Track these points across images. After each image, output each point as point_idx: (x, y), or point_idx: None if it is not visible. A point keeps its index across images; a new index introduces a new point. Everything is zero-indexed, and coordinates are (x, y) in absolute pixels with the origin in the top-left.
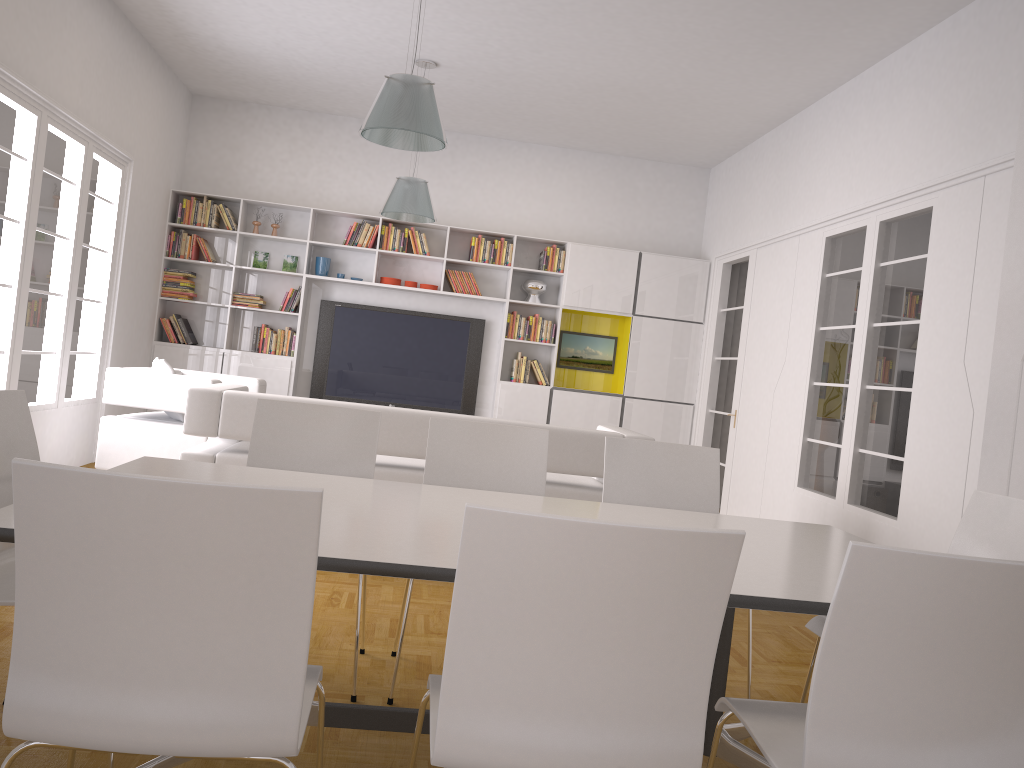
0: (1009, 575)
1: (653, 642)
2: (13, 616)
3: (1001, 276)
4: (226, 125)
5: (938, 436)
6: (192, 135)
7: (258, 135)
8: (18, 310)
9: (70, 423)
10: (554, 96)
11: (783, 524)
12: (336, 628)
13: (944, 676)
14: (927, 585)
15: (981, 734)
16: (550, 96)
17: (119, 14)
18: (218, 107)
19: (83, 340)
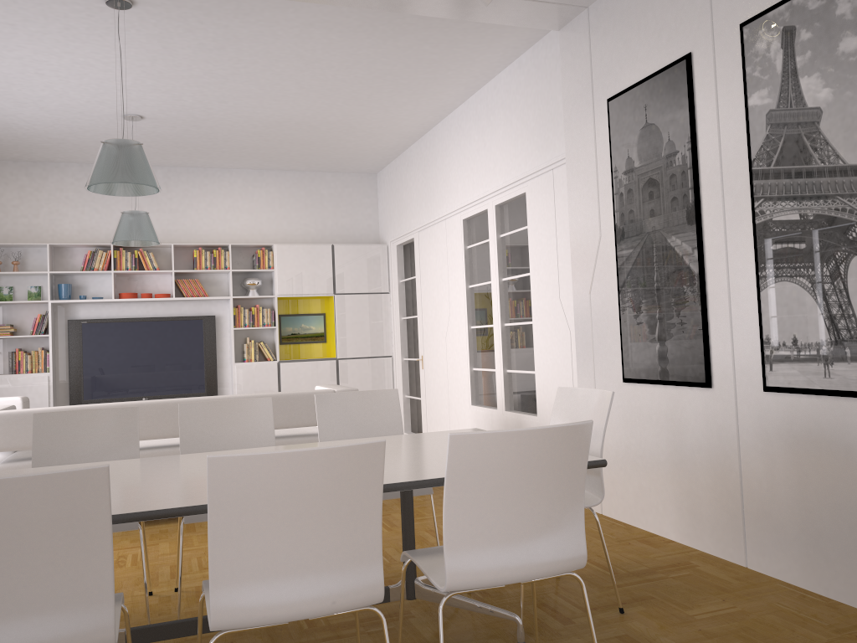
0: (539, 435)
1: (341, 518)
2: None
3: (570, 238)
4: None
5: (552, 352)
6: None
7: None
8: None
9: None
10: (244, 133)
11: (444, 433)
12: (126, 582)
13: (517, 502)
14: (496, 450)
15: (544, 532)
16: (241, 133)
17: None
18: None
19: None
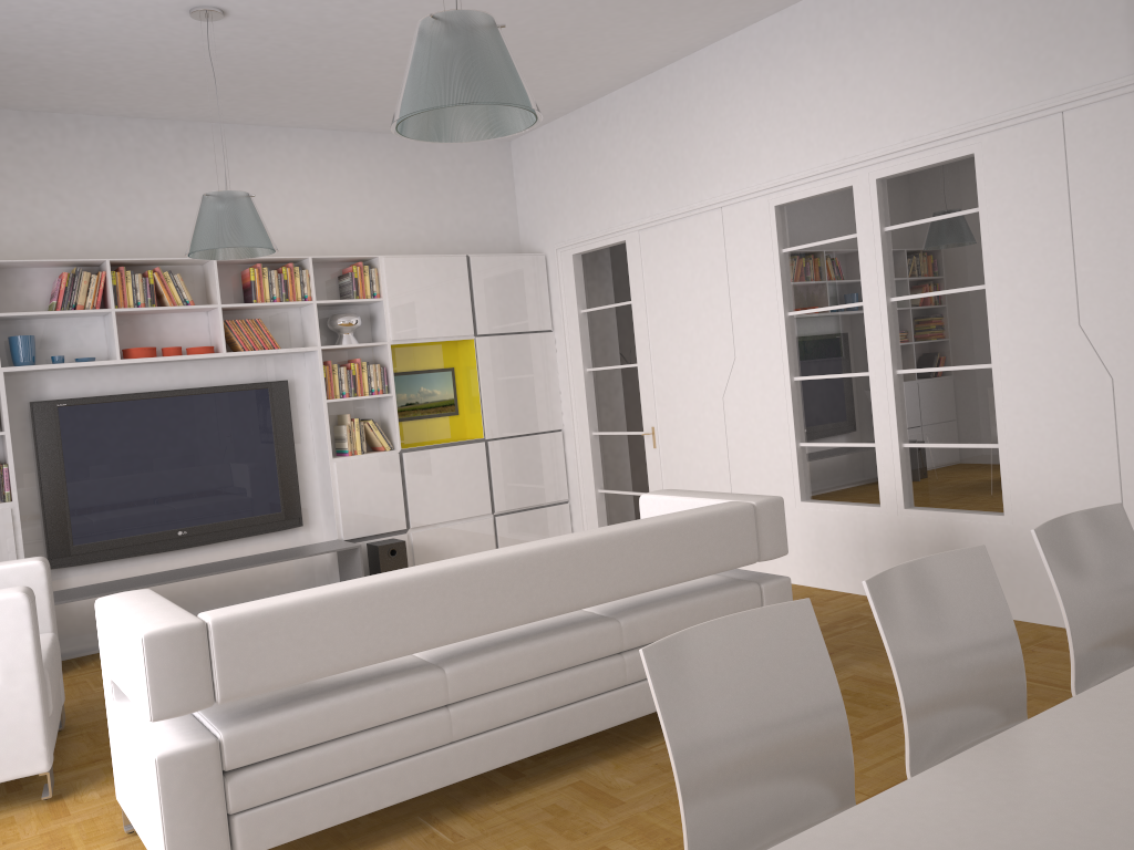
0: None
1: None
2: None
3: None
4: None
5: (1055, 413)
6: None
7: None
8: None
9: None
10: (377, 56)
11: None
12: None
13: None
14: None
15: None
16: (371, 56)
17: None
18: None
19: None
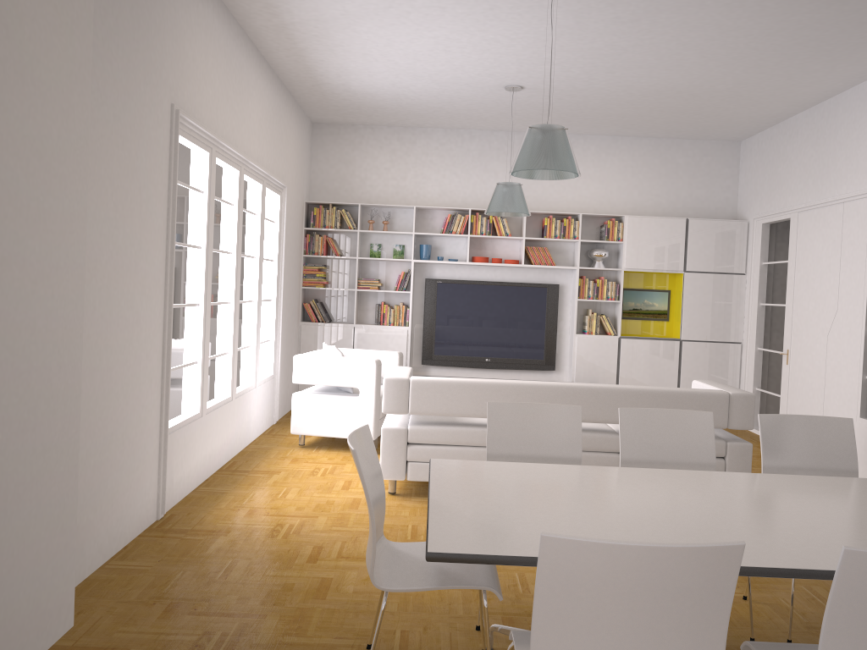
0: None
1: None
2: (320, 572)
3: None
4: (340, 144)
5: None
6: (314, 155)
7: (365, 150)
8: (235, 320)
9: (262, 397)
10: (616, 101)
11: None
12: None
13: None
14: None
15: None
16: (613, 101)
17: (274, 76)
18: (333, 131)
19: (264, 331)
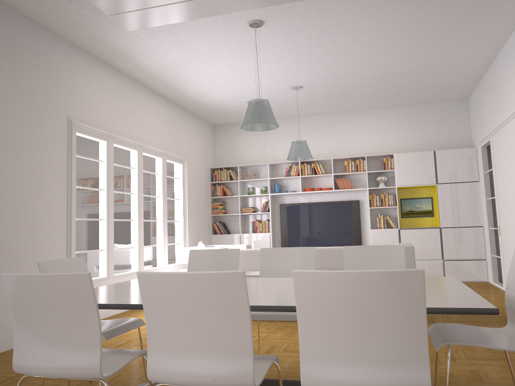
0: (364, 277)
1: (220, 323)
2: None
3: None
4: (229, 135)
5: None
6: (216, 142)
7: (242, 136)
8: (139, 229)
9: None
10: (363, 86)
11: None
12: None
13: (355, 331)
14: (328, 286)
15: (383, 359)
16: (361, 86)
17: (170, 102)
18: (224, 128)
19: (174, 238)
